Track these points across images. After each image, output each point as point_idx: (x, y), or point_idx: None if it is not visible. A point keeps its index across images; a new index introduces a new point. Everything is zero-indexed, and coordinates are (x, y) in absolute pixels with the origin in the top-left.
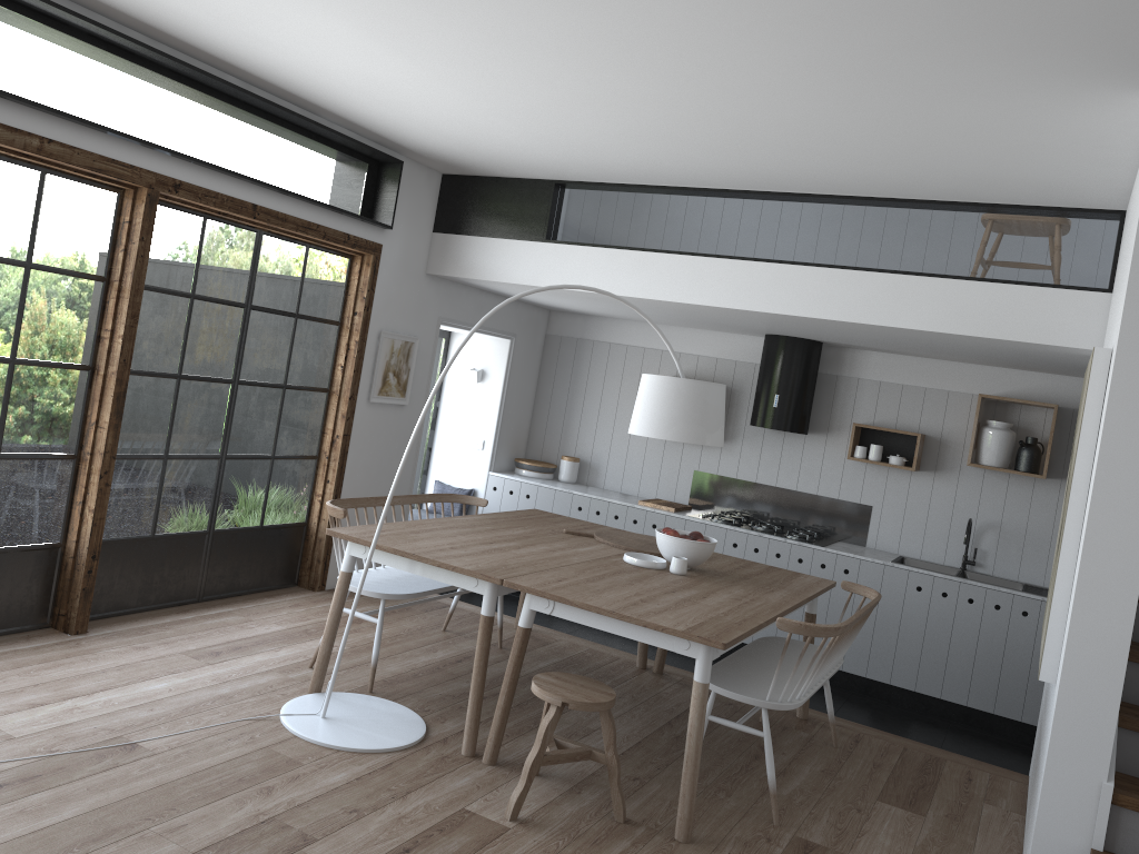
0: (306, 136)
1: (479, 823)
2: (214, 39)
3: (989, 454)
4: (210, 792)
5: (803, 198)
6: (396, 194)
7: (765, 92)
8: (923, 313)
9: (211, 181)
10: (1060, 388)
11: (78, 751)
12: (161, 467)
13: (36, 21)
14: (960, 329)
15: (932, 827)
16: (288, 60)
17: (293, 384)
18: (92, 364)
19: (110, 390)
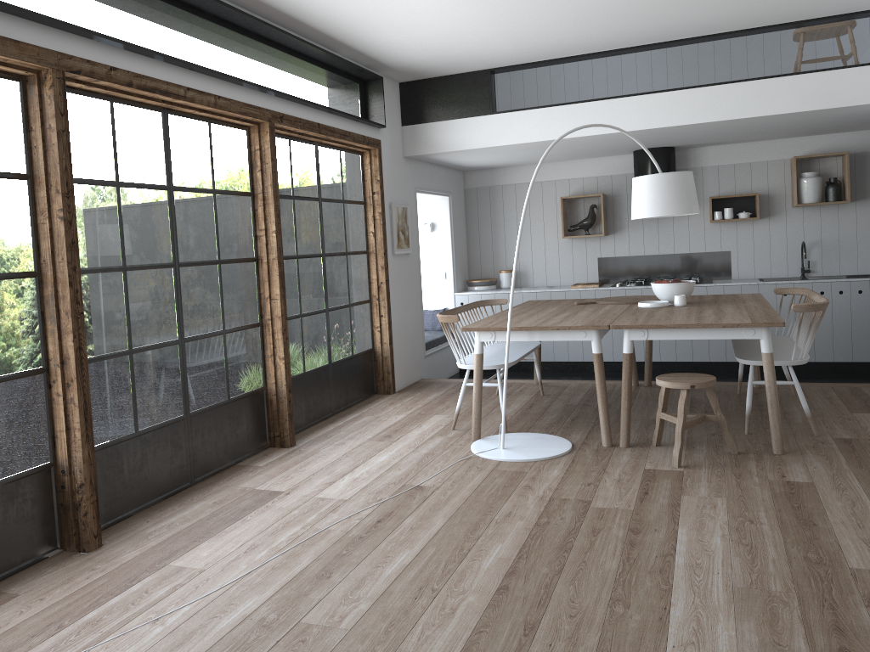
0: (327, 69)
1: (663, 473)
2: (305, 2)
3: (808, 195)
4: (498, 495)
5: (679, 43)
6: (383, 101)
7: None
8: (783, 101)
9: (296, 111)
10: (842, 141)
11: (393, 496)
12: (300, 323)
13: (187, 12)
14: (811, 107)
15: None
16: (353, 9)
17: (349, 251)
18: (256, 256)
19: (275, 271)
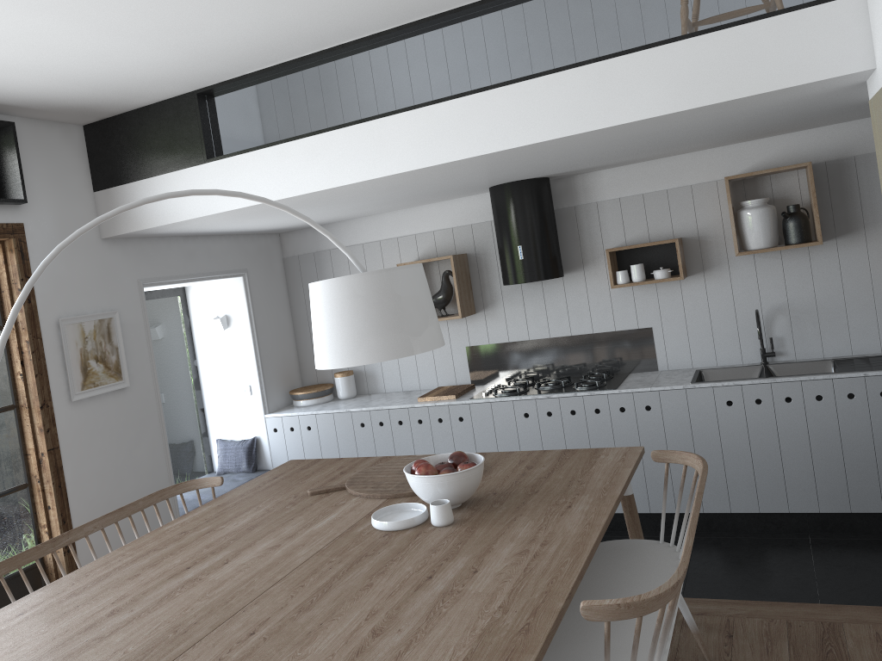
0: None
1: None
2: None
3: (755, 237)
4: None
5: (464, 13)
6: (17, 161)
7: None
8: (643, 97)
9: None
10: (804, 145)
11: None
12: None
13: None
14: (693, 101)
15: None
16: None
17: None
18: None
19: None
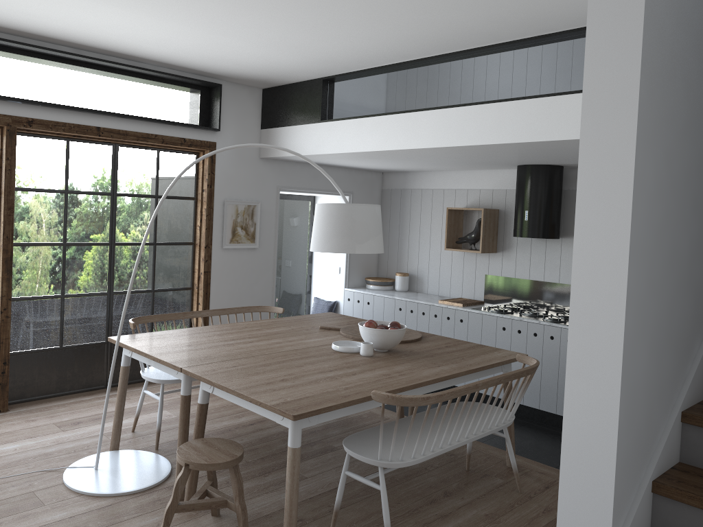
0: (142, 78)
1: None
2: (13, 21)
3: None
4: None
5: (478, 52)
6: (219, 106)
7: None
8: (573, 124)
9: (59, 116)
10: None
11: None
12: (60, 303)
13: None
14: None
15: None
16: (64, 25)
17: (161, 241)
18: None
19: (1, 257)
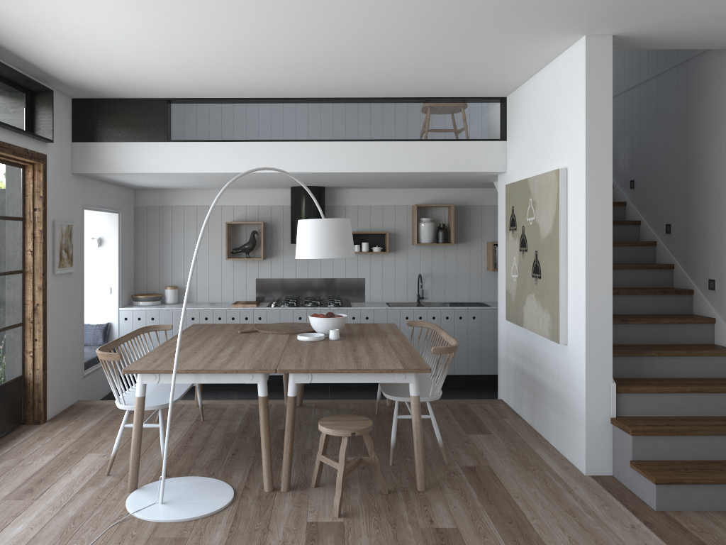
0: None
1: (326, 526)
2: None
3: (425, 236)
4: None
5: (337, 100)
6: (52, 115)
7: (380, 36)
8: (417, 162)
9: None
10: (449, 195)
11: None
12: None
13: None
14: (437, 169)
15: (501, 438)
16: (17, 13)
17: (1, 271)
18: None
19: None
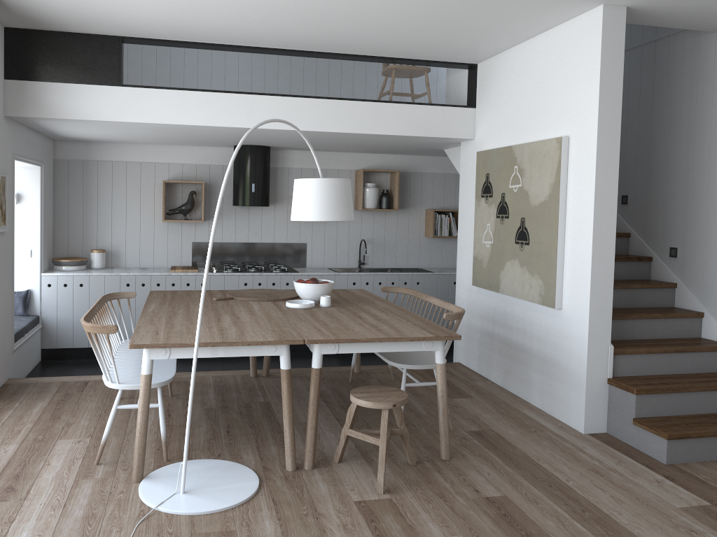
0: None
1: (376, 504)
2: None
3: (370, 202)
4: None
5: (310, 54)
6: None
7: None
8: (390, 124)
9: None
10: (391, 161)
11: None
12: None
13: None
14: (409, 133)
15: (484, 401)
16: None
17: None
18: None
19: None
